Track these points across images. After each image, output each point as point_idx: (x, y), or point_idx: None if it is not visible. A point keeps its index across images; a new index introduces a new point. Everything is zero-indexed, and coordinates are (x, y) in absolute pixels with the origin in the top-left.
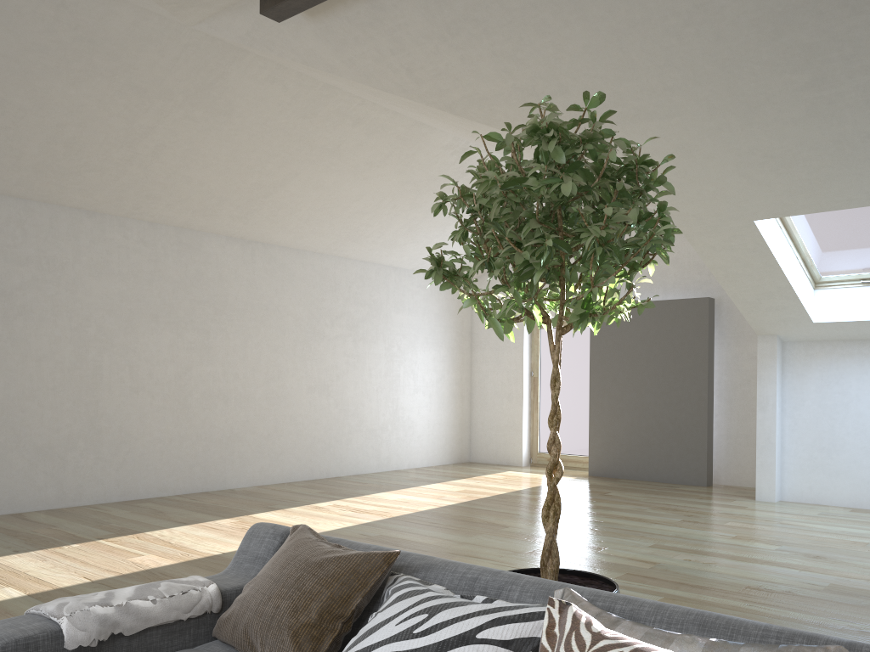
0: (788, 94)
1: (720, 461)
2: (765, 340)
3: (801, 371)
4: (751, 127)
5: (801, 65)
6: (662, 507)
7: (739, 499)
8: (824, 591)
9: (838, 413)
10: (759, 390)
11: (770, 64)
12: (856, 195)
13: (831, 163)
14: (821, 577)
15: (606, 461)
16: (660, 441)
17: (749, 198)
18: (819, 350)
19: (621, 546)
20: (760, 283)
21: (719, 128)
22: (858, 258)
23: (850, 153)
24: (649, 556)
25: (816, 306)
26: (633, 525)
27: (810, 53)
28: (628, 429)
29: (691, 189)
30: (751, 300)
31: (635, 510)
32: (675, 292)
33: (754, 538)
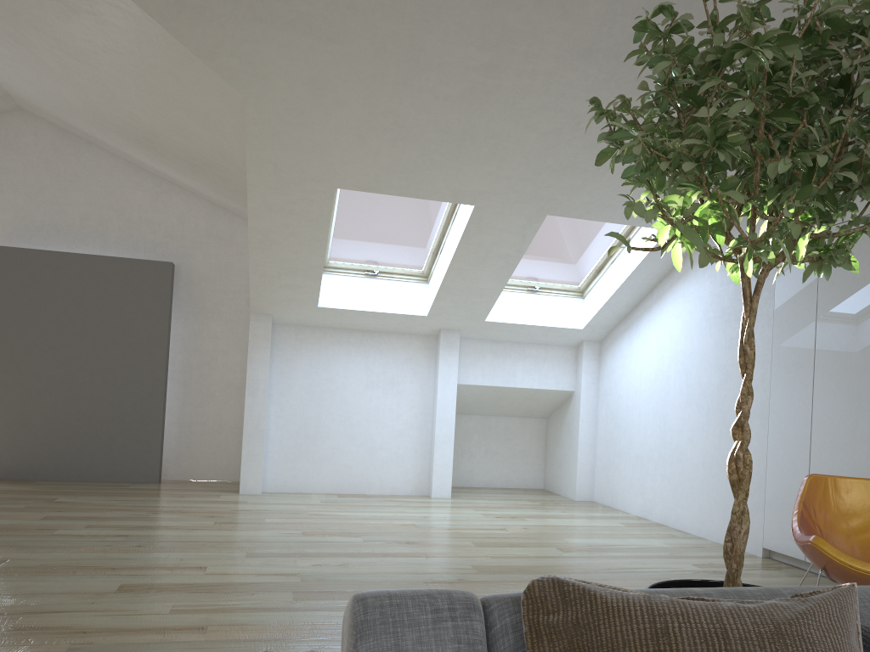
0: (460, 69)
1: (169, 453)
2: (259, 319)
3: (291, 355)
4: (404, 88)
5: (490, 45)
6: (160, 510)
7: (222, 494)
8: (482, 573)
9: (325, 399)
10: (249, 372)
11: (467, 30)
12: (444, 189)
13: (446, 151)
14: (453, 561)
15: (9, 458)
16: (97, 431)
17: (349, 162)
18: (310, 335)
19: (216, 561)
20: (294, 256)
21: (373, 76)
22: (373, 249)
23: (468, 147)
24: (272, 568)
25: (322, 290)
26: (174, 534)
27: (506, 37)
28: (48, 415)
29: (294, 133)
30: (271, 273)
31: (139, 517)
32: (119, 249)
33: (324, 532)
